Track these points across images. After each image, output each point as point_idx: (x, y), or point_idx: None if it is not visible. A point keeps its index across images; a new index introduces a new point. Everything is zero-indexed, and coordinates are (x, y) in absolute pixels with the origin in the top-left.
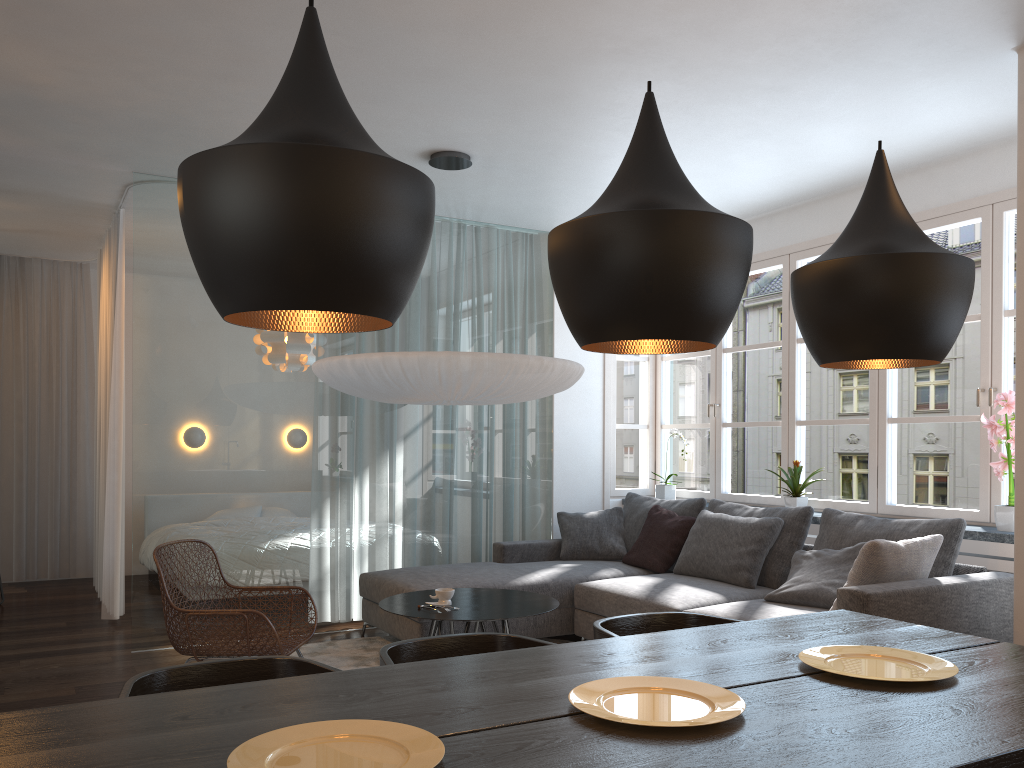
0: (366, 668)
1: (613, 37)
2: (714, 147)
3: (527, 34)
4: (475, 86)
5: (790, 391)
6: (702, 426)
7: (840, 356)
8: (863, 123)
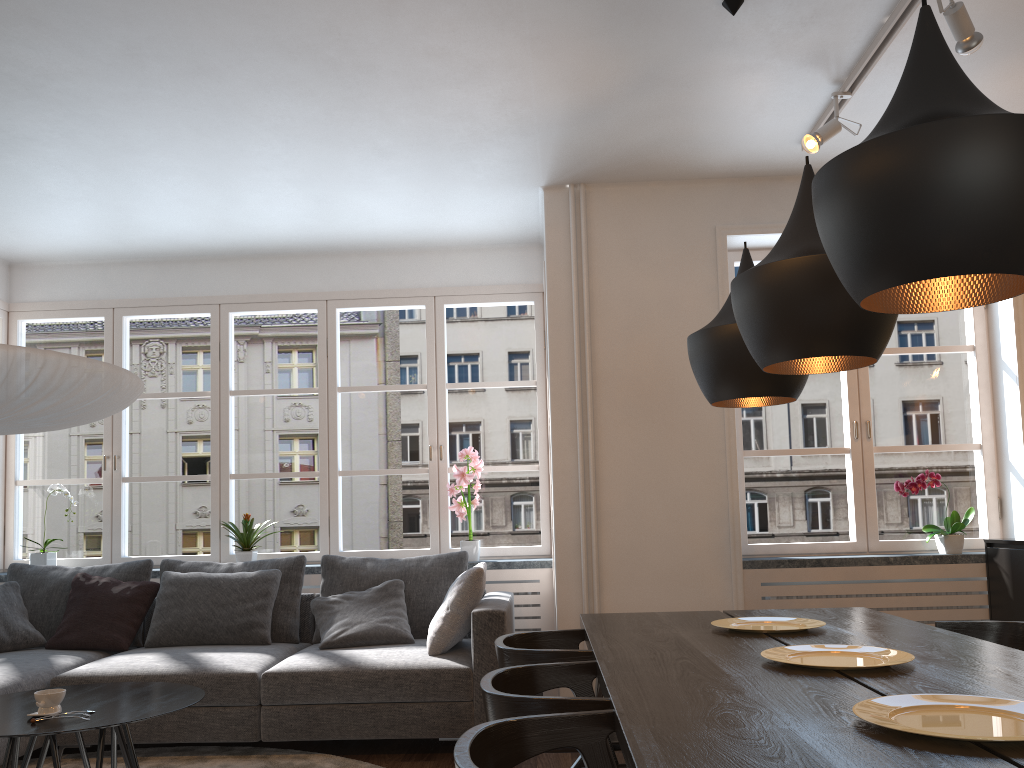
0: (616, 700)
1: (349, 49)
2: (252, 181)
3: (286, 3)
4: (135, 18)
5: (223, 443)
6: (89, 481)
7: (766, 392)
8: (388, 203)
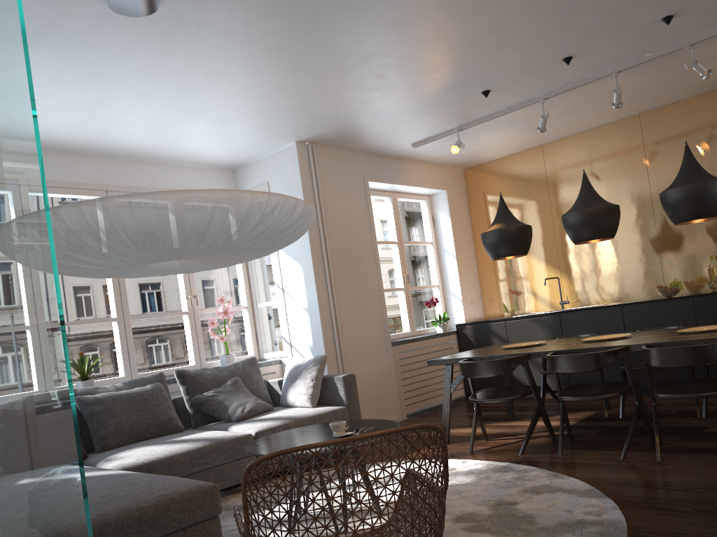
0: (638, 343)
1: (359, 64)
2: (166, 105)
3: (378, 41)
4: (311, 21)
5: None
6: None
7: (526, 253)
8: (208, 134)
